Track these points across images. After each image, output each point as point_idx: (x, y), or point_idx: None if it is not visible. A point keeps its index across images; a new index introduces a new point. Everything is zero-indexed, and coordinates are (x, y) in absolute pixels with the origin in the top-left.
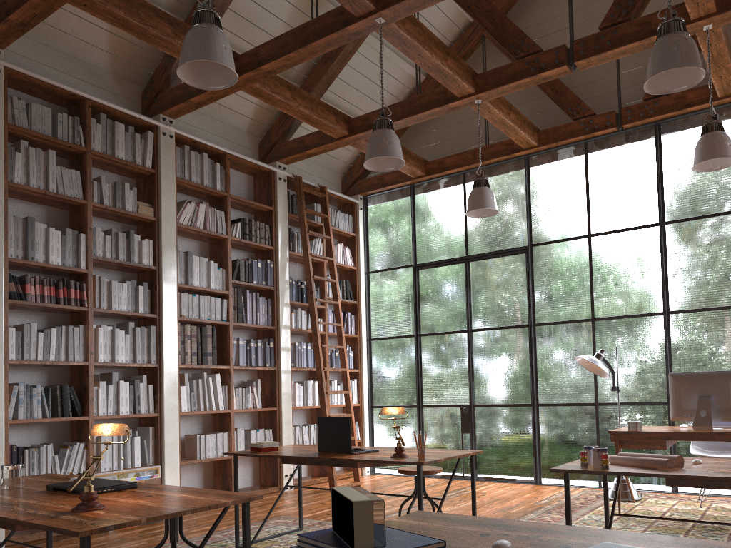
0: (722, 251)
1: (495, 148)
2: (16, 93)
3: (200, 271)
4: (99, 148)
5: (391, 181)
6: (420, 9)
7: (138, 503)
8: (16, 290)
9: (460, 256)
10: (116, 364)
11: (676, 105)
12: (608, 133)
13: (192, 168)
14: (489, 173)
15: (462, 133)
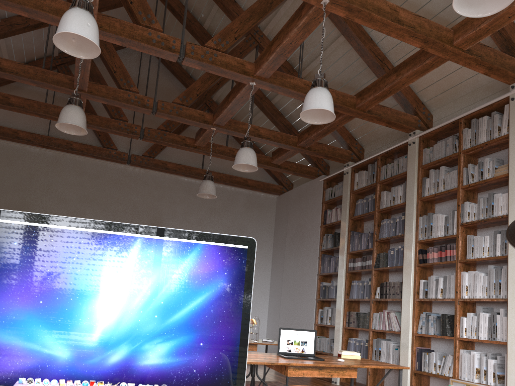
0: None
1: None
2: (448, 139)
3: None
4: (468, 146)
5: None
6: None
7: None
8: (422, 258)
9: None
10: (472, 300)
11: None
12: None
13: None
14: None
15: None
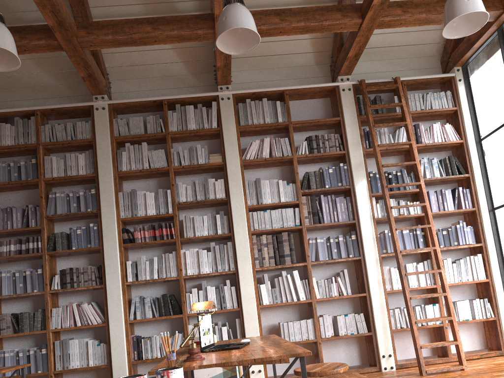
0: None
1: None
2: (132, 116)
3: (271, 191)
4: (176, 129)
5: (476, 37)
6: None
7: None
8: (128, 237)
9: None
10: (200, 275)
11: None
12: None
13: (253, 114)
14: None
15: None
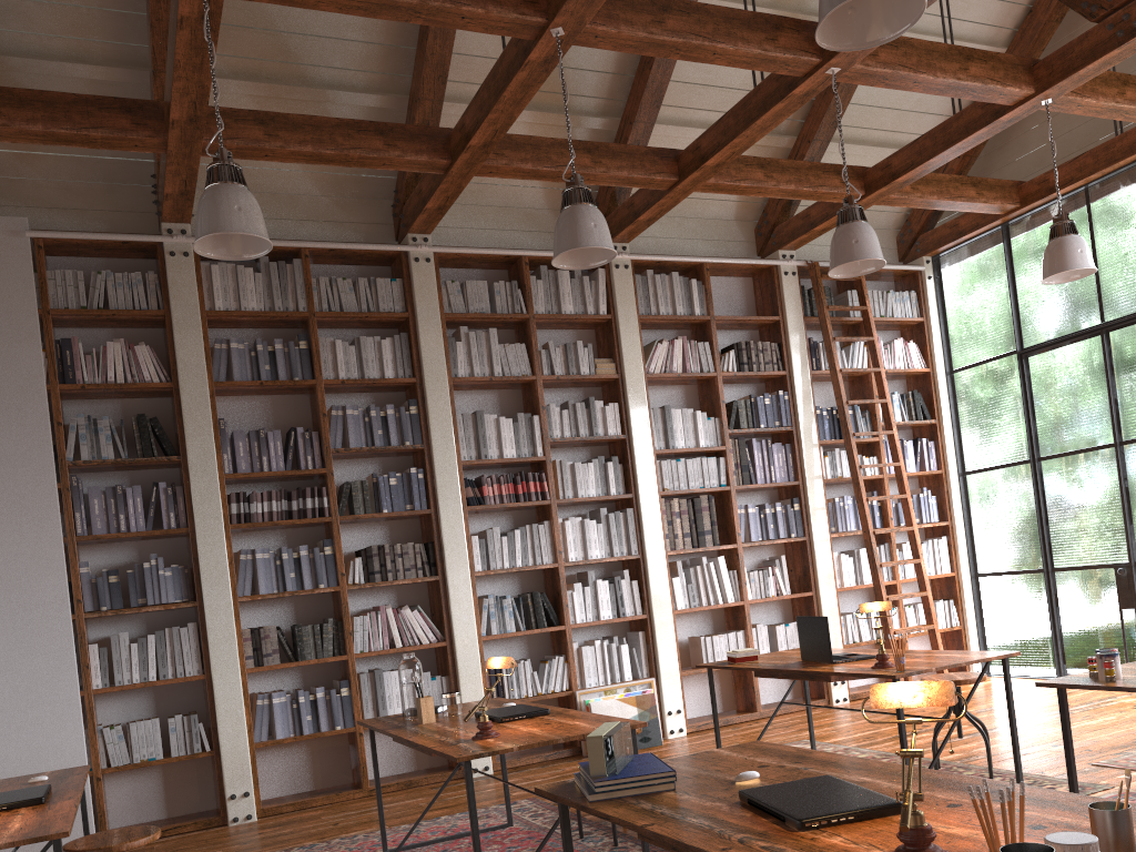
0: None
1: (1130, 138)
2: (452, 272)
3: (684, 427)
4: (543, 309)
5: (969, 227)
6: None
7: (529, 731)
8: (473, 495)
9: (1091, 325)
10: (589, 562)
11: None
12: None
13: (658, 297)
14: (1128, 179)
15: (1080, 121)
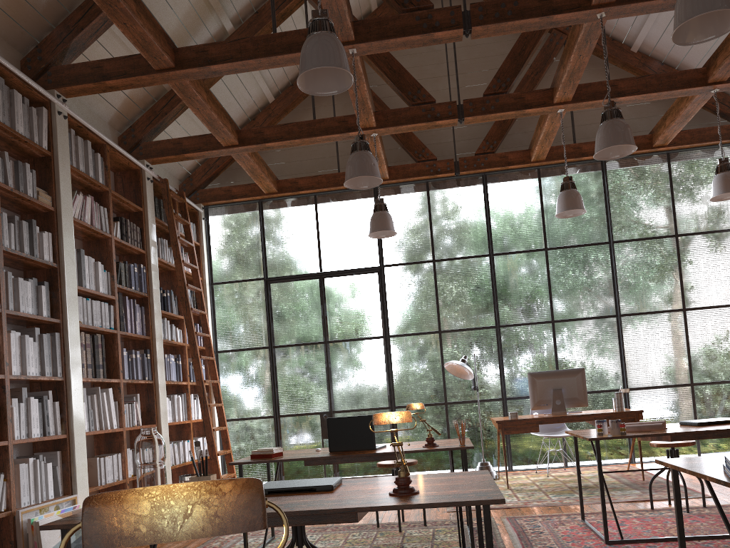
0: (536, 279)
1: None
2: None
3: (90, 272)
4: (1, 118)
5: (240, 194)
6: (390, 50)
7: (421, 486)
8: None
9: (314, 272)
10: (28, 378)
11: (501, 162)
12: (447, 176)
13: (79, 156)
14: (340, 197)
15: (308, 157)
